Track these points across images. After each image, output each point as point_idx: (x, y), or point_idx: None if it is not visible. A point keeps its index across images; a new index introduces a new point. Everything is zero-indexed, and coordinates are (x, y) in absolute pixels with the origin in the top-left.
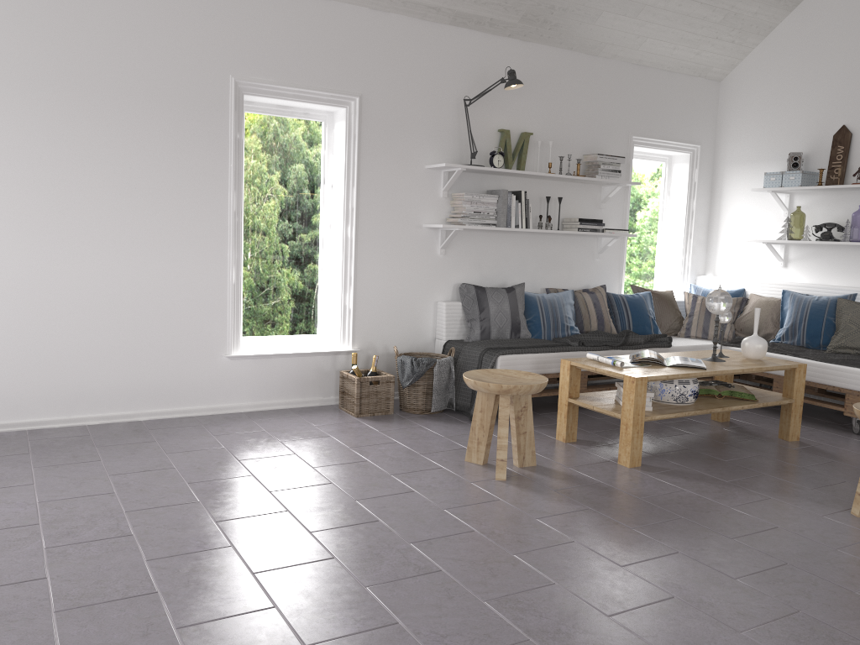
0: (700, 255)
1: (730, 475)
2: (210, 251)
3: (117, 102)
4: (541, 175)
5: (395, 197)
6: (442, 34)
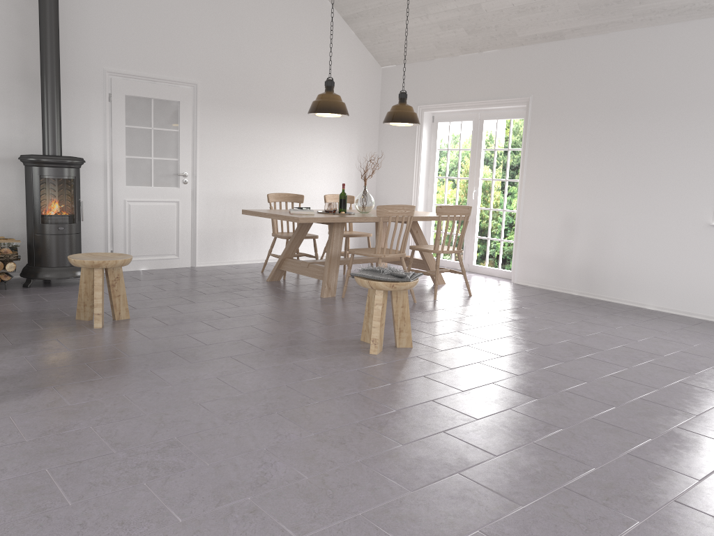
0: None
1: None
2: None
3: None
4: None
5: None
6: None
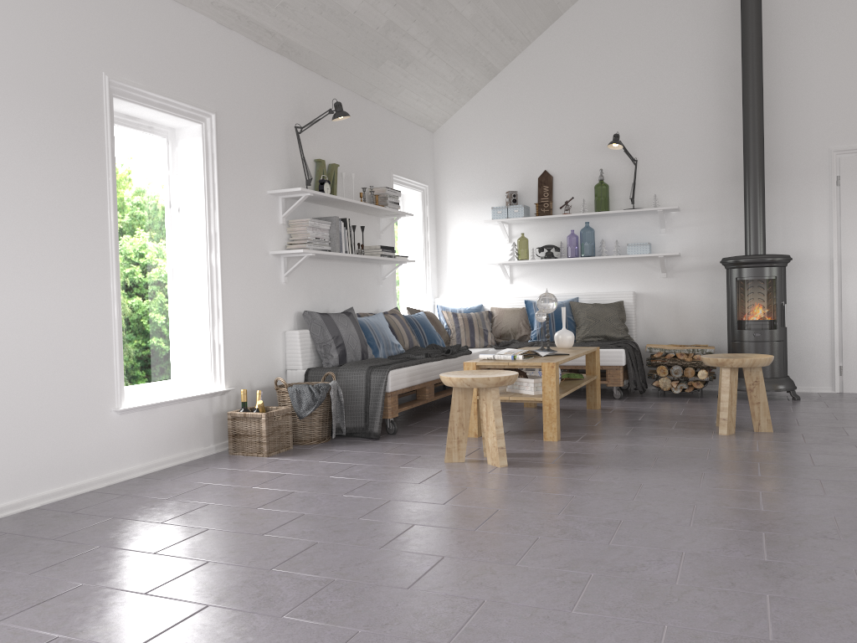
0: (434, 280)
1: (619, 432)
2: (93, 282)
3: None
4: (360, 203)
5: (248, 223)
6: (271, 59)
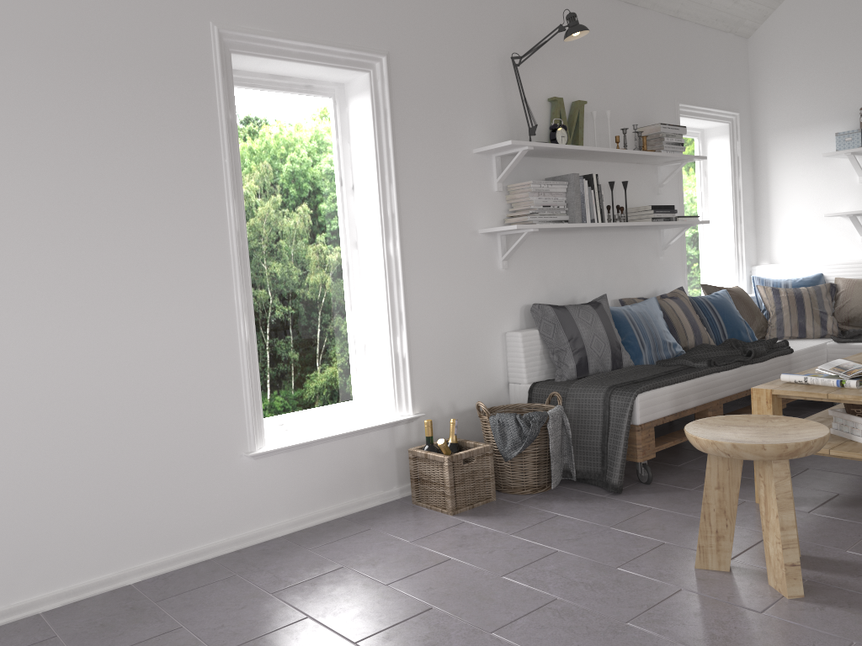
0: (751, 242)
1: None
2: (208, 296)
3: (39, 63)
4: (613, 151)
5: (443, 195)
6: None
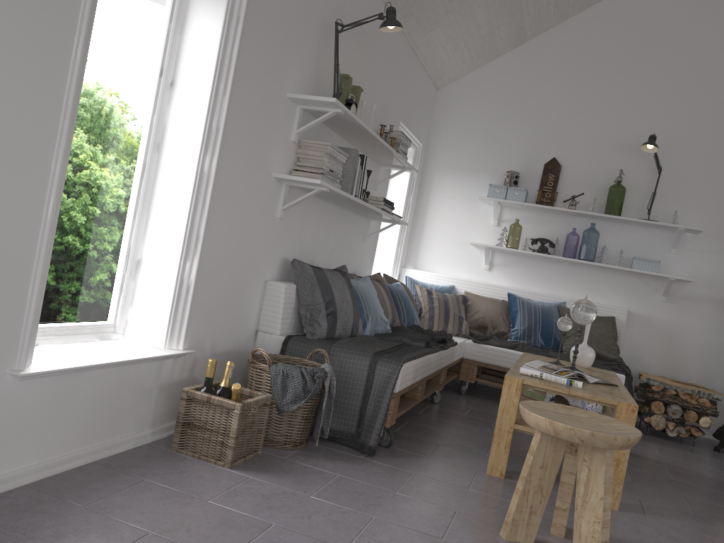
0: (405, 248)
1: (677, 503)
2: (22, 150)
3: None
4: (381, 141)
5: (258, 127)
6: None
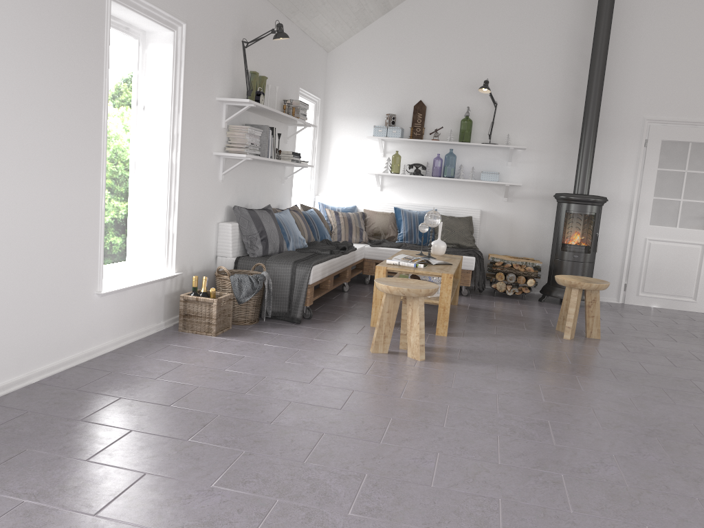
0: (316, 180)
1: (488, 330)
2: (88, 176)
3: None
4: (285, 115)
5: (201, 126)
6: None
